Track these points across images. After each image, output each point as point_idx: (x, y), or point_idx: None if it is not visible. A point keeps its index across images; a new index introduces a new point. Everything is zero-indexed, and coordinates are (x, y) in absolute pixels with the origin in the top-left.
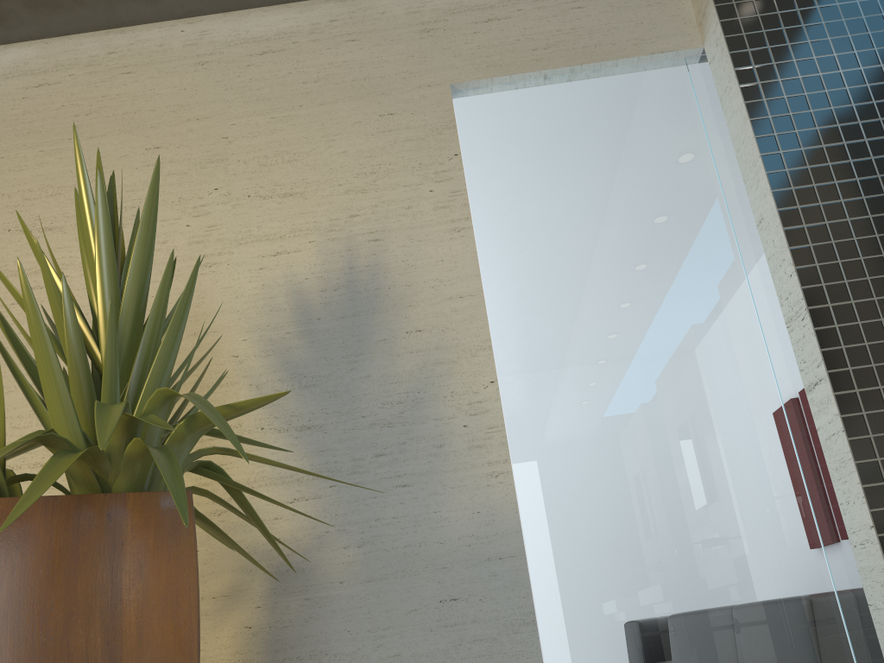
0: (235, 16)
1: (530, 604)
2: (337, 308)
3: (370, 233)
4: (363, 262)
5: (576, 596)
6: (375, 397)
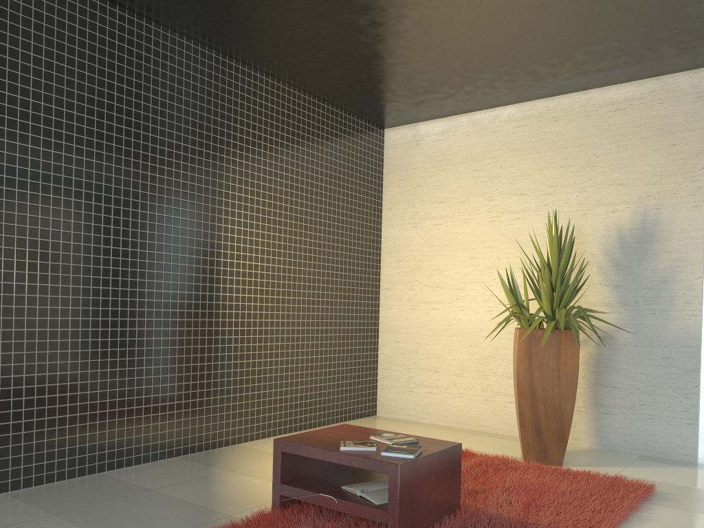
0: (604, 90)
1: (697, 365)
2: (636, 238)
3: (655, 205)
4: (649, 218)
5: None
6: (647, 277)
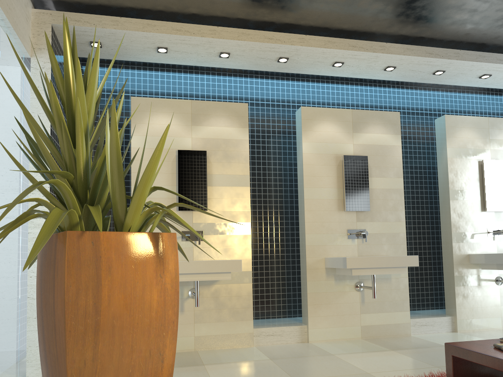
0: None
1: None
2: None
3: None
4: None
5: None
6: None
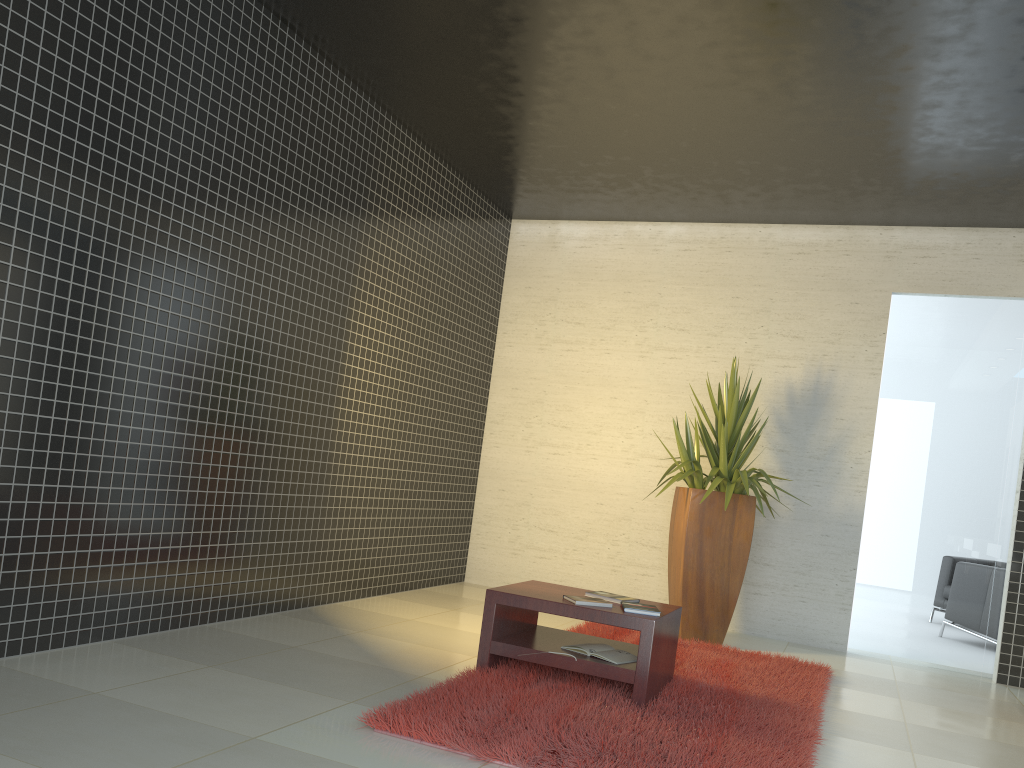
0: (788, 227)
1: (858, 546)
2: (806, 399)
3: (830, 366)
4: (823, 380)
5: (878, 548)
6: (814, 445)
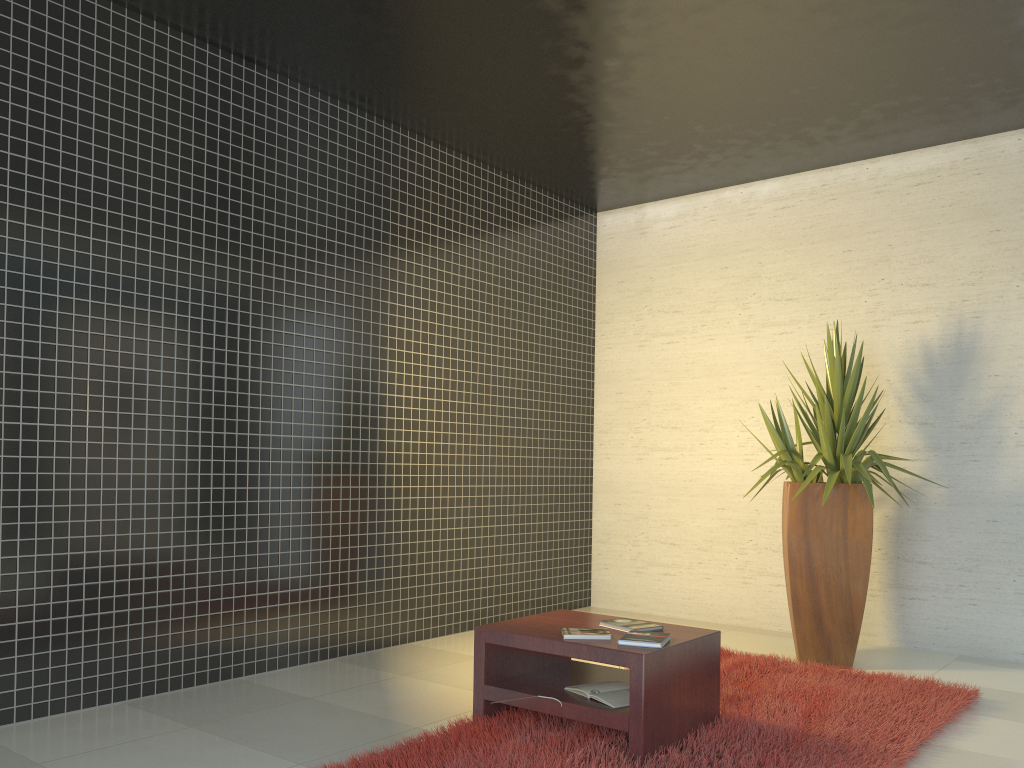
0: (900, 157)
1: None
2: (948, 358)
3: (973, 312)
4: (966, 331)
5: None
6: (964, 411)
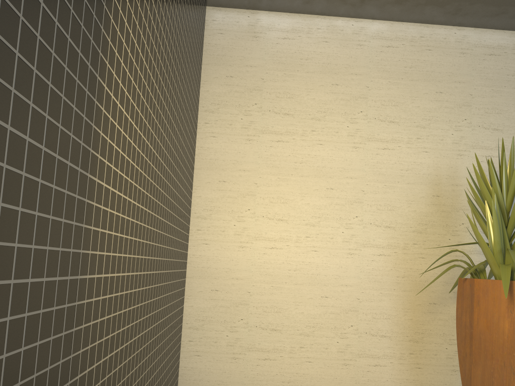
0: (479, 31)
1: None
2: None
3: None
4: None
5: None
6: None
